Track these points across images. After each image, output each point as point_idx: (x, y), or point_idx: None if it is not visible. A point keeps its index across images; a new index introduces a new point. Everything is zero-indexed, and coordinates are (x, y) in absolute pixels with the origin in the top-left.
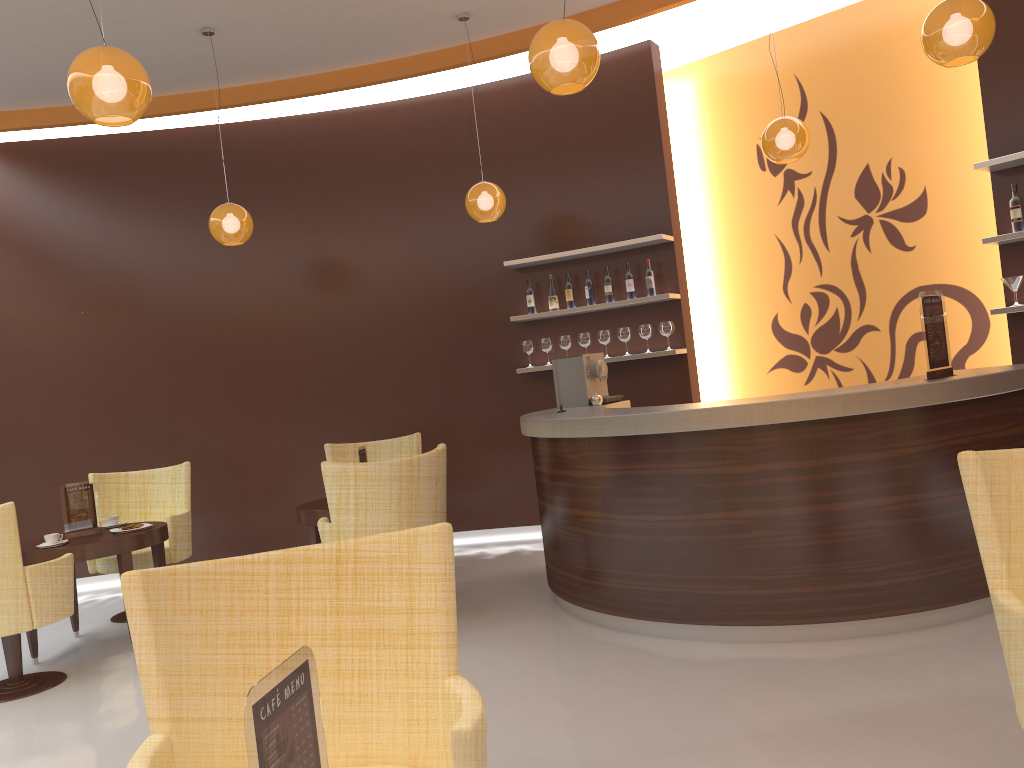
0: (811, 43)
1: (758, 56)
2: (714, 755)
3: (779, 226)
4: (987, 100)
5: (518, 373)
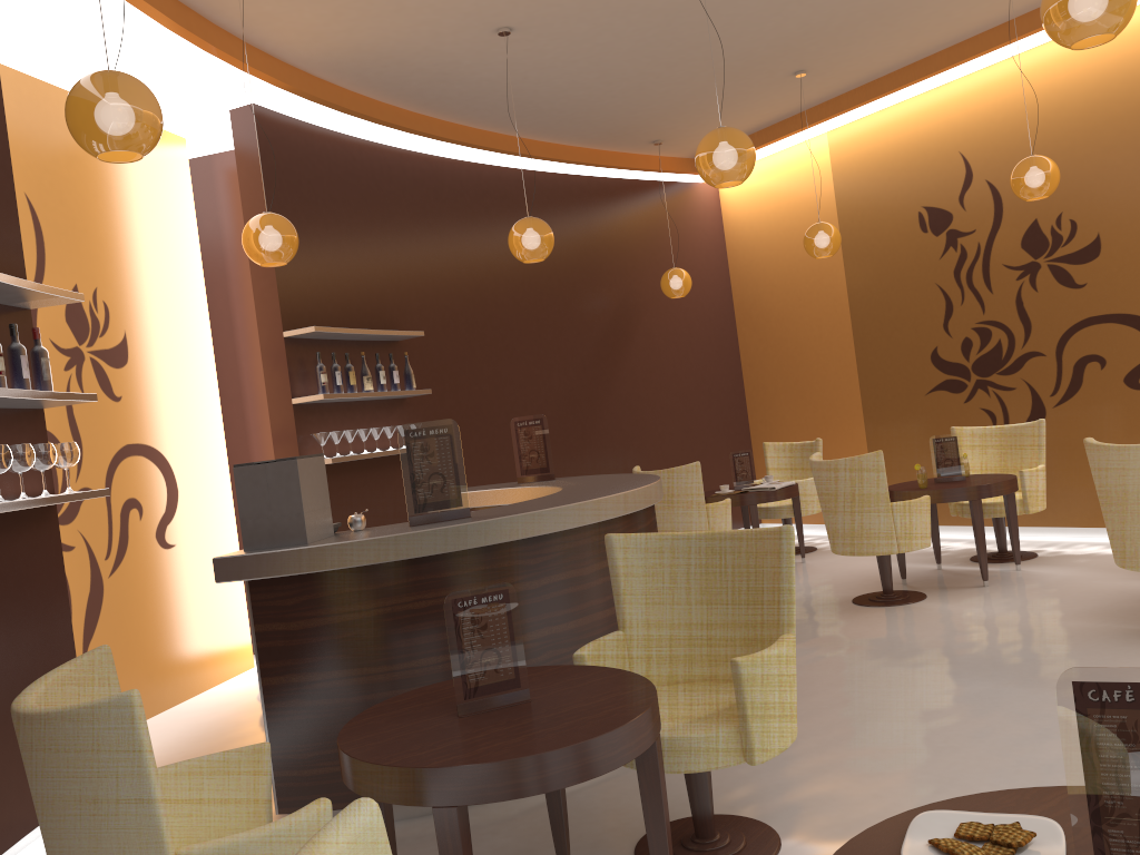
0: (13, 99)
1: None
2: (881, 649)
3: None
4: (278, 272)
5: None
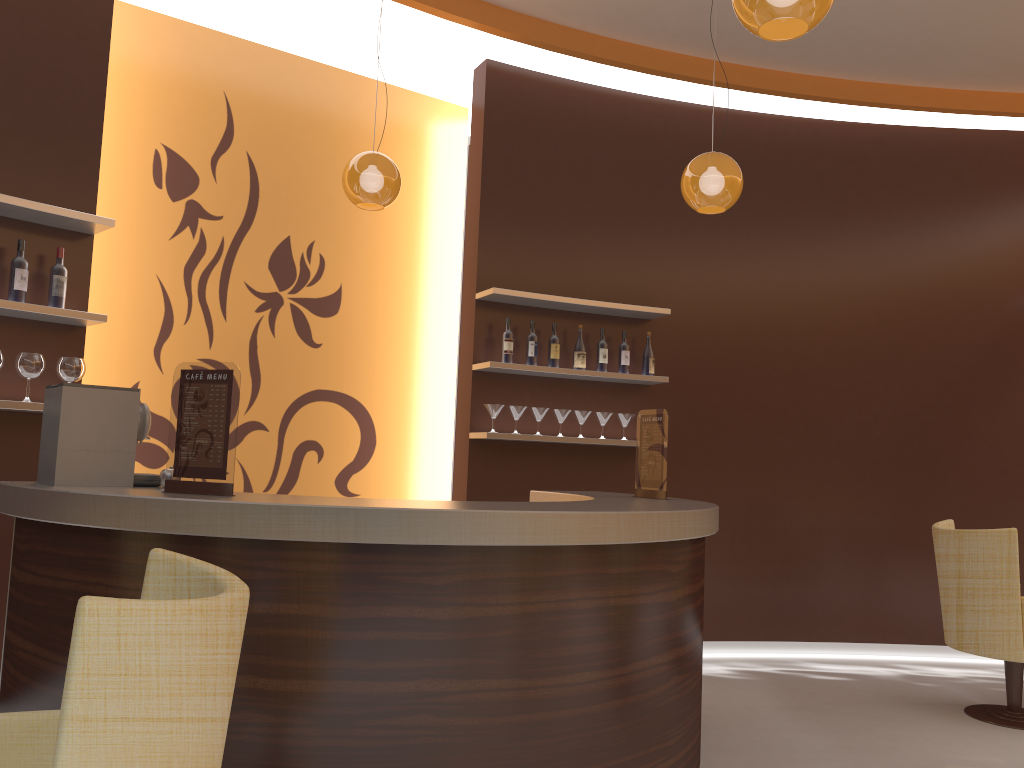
0: (252, 70)
1: (182, 43)
2: None
3: (166, 267)
4: (483, 232)
5: None
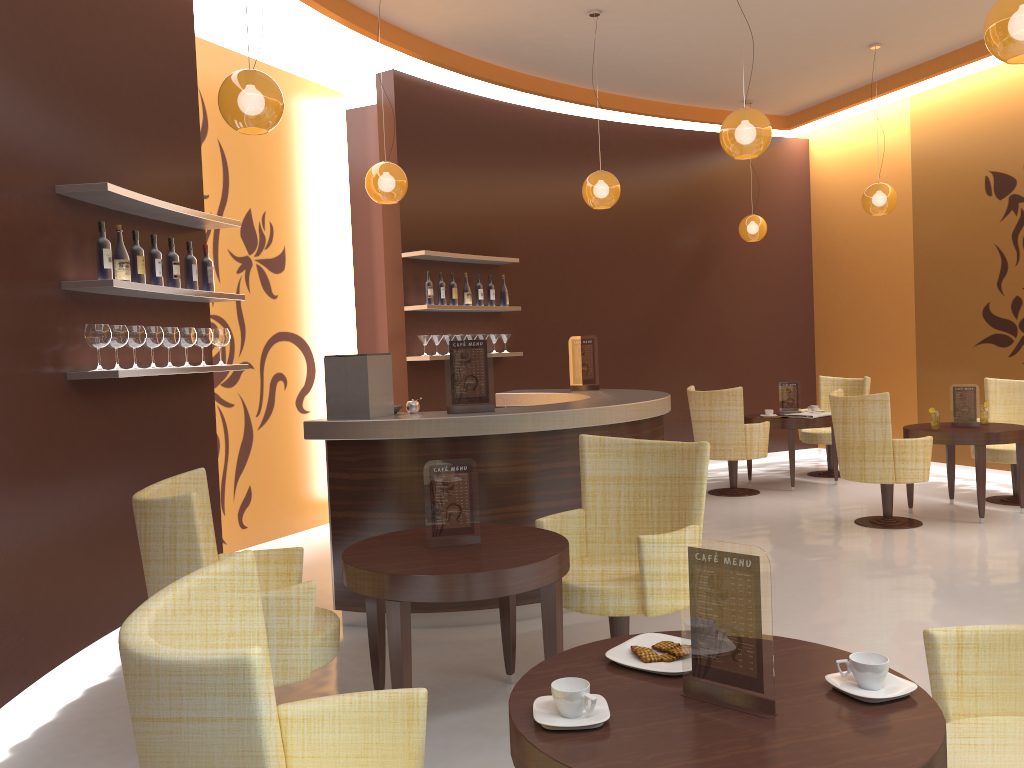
0: (214, 67)
1: None
2: (851, 561)
3: None
4: (402, 205)
5: (60, 380)
